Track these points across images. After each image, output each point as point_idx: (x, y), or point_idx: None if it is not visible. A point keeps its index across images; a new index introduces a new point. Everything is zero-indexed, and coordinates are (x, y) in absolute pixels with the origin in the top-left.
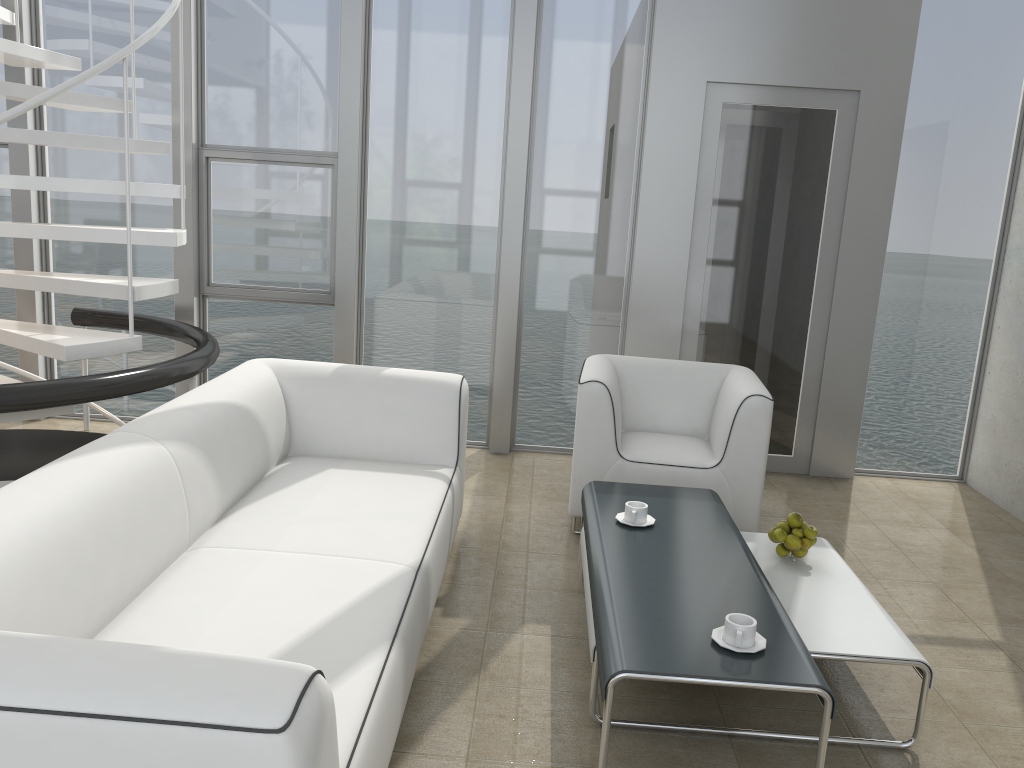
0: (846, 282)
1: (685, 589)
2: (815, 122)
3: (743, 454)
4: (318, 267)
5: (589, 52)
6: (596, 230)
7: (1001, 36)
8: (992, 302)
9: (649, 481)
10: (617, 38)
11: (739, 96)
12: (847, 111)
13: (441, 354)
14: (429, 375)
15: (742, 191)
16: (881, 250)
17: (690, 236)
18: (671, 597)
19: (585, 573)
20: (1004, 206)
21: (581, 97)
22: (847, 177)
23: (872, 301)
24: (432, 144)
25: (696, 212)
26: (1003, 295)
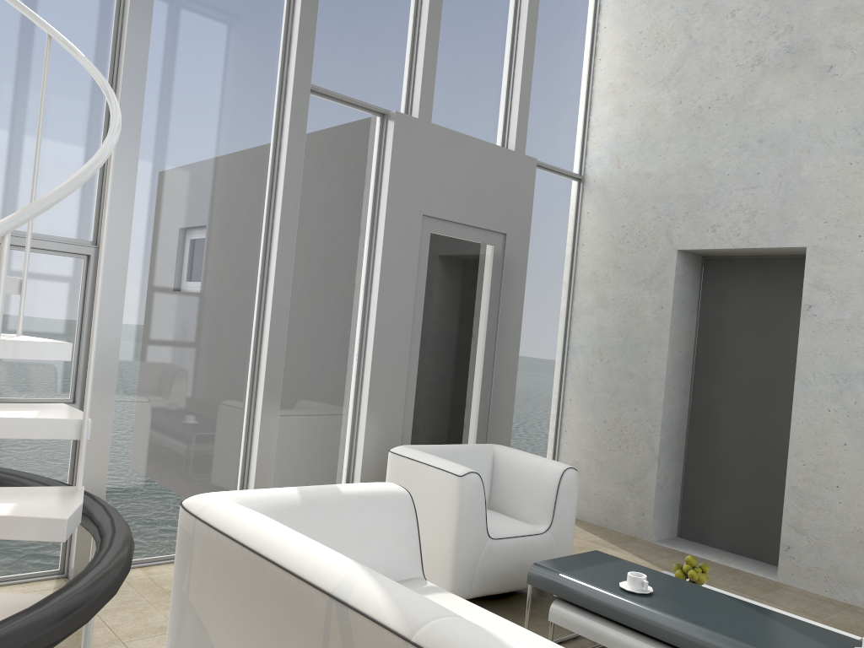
0: (500, 372)
1: (774, 632)
2: (481, 253)
3: (565, 516)
4: (57, 372)
5: (335, 176)
6: (335, 331)
7: (562, 207)
8: (562, 382)
9: (509, 553)
10: (355, 168)
11: (440, 228)
12: (499, 247)
13: (194, 460)
14: (379, 487)
15: (440, 302)
16: (517, 348)
17: (410, 337)
18: (785, 641)
19: (630, 645)
20: (565, 317)
21: (327, 213)
22: (499, 294)
23: (513, 385)
24: (196, 242)
25: (413, 317)
26: (571, 377)
